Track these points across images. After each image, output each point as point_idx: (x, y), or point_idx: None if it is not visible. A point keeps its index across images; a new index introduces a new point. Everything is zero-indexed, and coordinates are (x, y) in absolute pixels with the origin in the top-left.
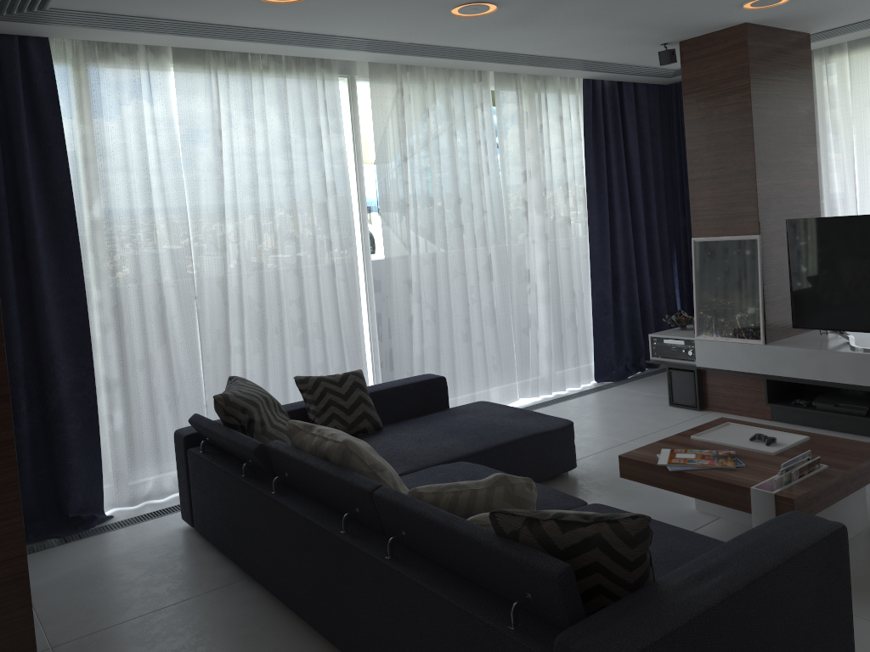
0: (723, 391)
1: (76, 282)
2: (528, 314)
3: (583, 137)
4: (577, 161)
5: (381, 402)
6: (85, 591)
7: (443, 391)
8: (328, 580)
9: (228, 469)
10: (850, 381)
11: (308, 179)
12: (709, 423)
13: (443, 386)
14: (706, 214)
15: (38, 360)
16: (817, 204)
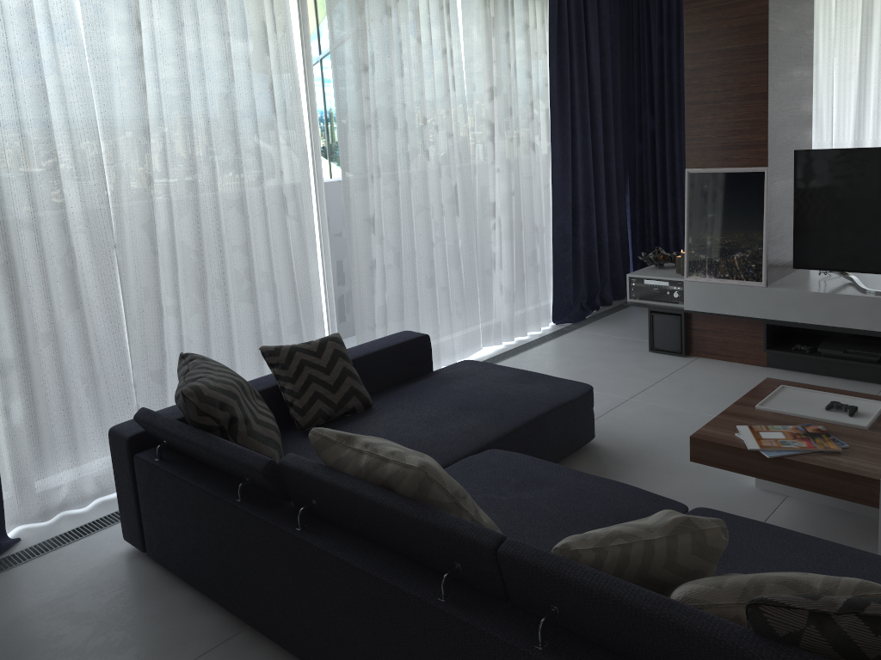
0: (712, 336)
1: None
2: (492, 253)
3: (547, 50)
4: (541, 78)
5: (361, 371)
6: None
7: (427, 352)
8: (414, 659)
9: (210, 488)
10: (863, 327)
11: (252, 91)
12: (760, 386)
13: (427, 346)
14: (704, 142)
15: None
16: (810, 132)
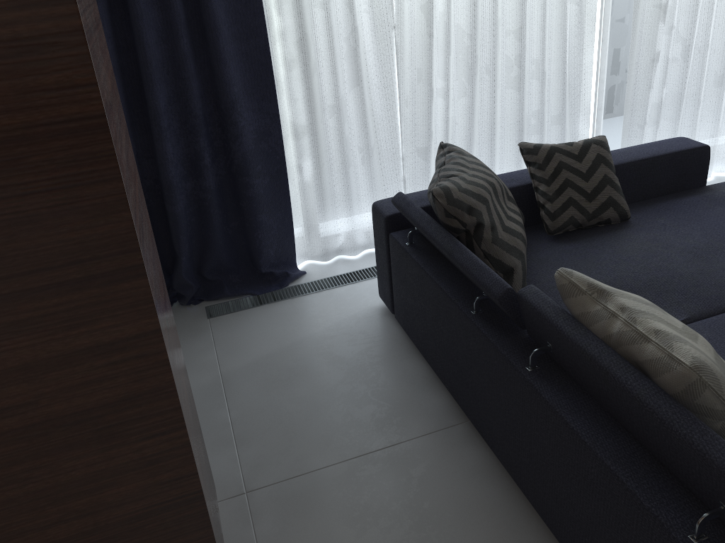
0: None
1: (253, 8)
2: None
3: None
4: None
5: (623, 178)
6: (281, 394)
7: (702, 165)
8: None
9: (449, 290)
10: None
11: None
12: None
13: (704, 158)
14: None
15: (218, 105)
16: None
